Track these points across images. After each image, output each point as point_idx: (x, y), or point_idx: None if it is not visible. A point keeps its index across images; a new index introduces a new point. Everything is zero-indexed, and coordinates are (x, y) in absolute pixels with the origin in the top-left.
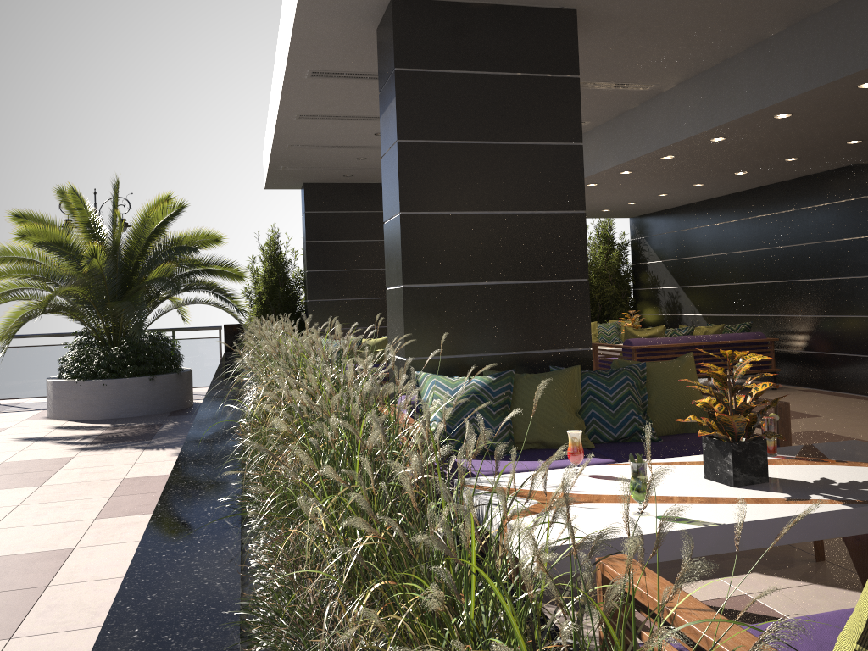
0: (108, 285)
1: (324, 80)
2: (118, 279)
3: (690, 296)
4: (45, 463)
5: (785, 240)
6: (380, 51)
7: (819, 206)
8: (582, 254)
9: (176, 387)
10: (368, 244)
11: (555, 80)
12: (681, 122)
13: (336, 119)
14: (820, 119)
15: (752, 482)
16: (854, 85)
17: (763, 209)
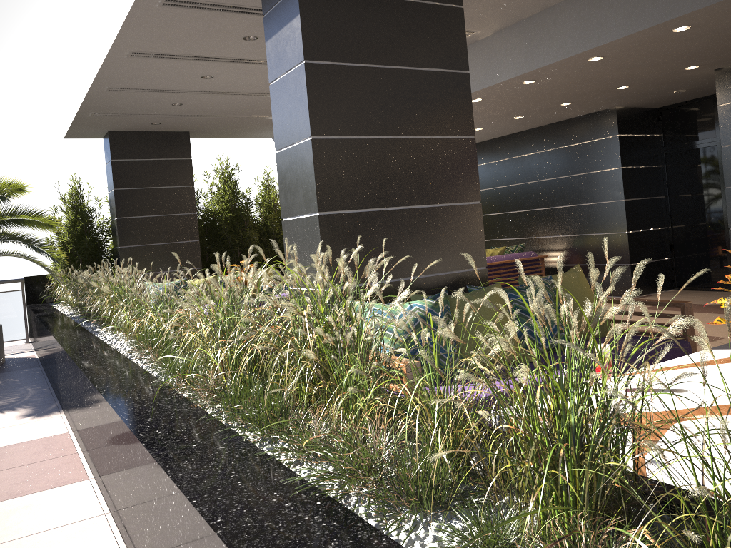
0: None
1: (175, 10)
2: None
3: None
4: None
5: (546, 174)
6: None
7: (575, 145)
8: (475, 178)
9: None
10: (177, 190)
11: (443, 8)
12: (499, 66)
13: (169, 59)
14: (617, 64)
15: None
16: (671, 28)
17: (525, 150)
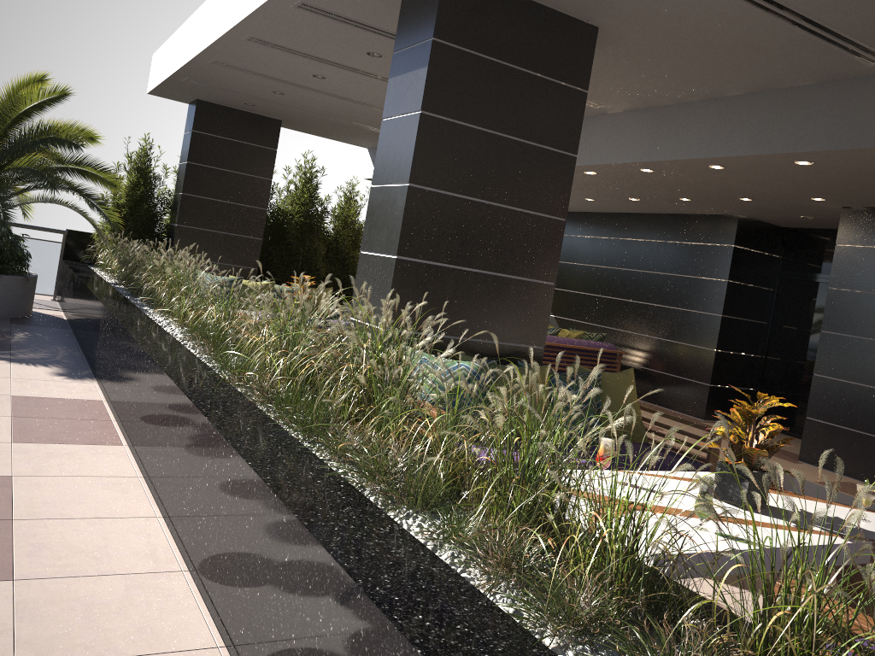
0: None
1: (307, 14)
2: None
3: None
4: None
5: (649, 266)
6: (406, 11)
7: (687, 243)
8: (555, 259)
9: (20, 292)
10: (252, 180)
11: (567, 89)
12: (620, 146)
13: (286, 52)
14: (739, 177)
15: (755, 507)
16: (793, 160)
17: (634, 234)
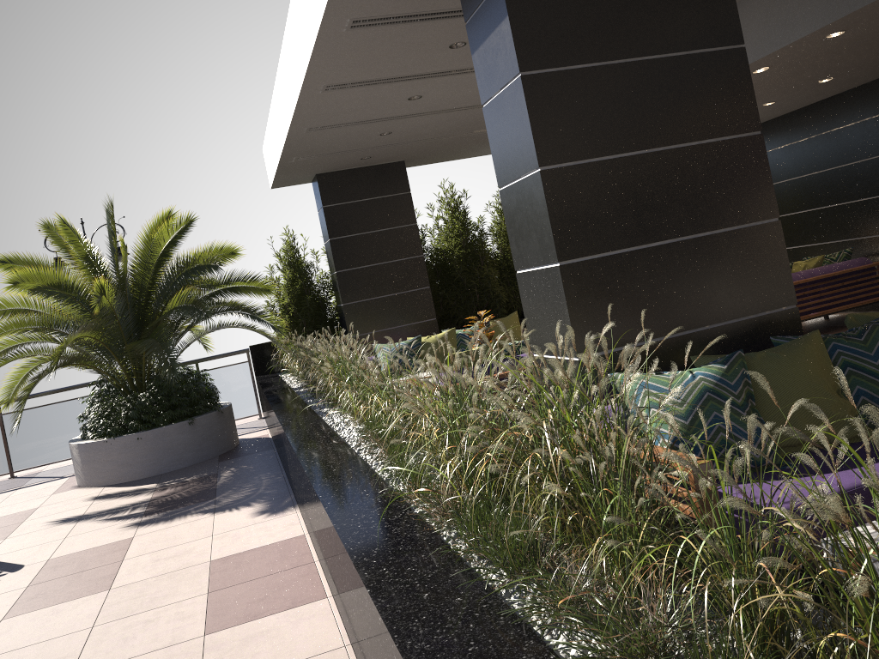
0: (121, 324)
1: (365, 31)
2: (130, 315)
3: None
4: (101, 552)
5: (873, 150)
6: None
7: None
8: (767, 187)
9: (219, 427)
10: (398, 231)
11: None
12: (789, 21)
13: (368, 86)
14: None
15: None
16: None
17: (839, 121)
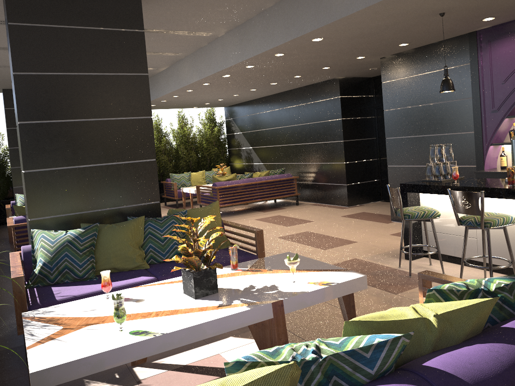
0: None
1: None
2: None
3: (257, 152)
4: None
5: (301, 121)
6: (4, 9)
7: (317, 102)
8: (151, 144)
9: None
10: None
11: (128, 33)
12: (228, 56)
13: (4, 50)
14: (301, 56)
15: (207, 294)
16: (310, 39)
17: (290, 103)
